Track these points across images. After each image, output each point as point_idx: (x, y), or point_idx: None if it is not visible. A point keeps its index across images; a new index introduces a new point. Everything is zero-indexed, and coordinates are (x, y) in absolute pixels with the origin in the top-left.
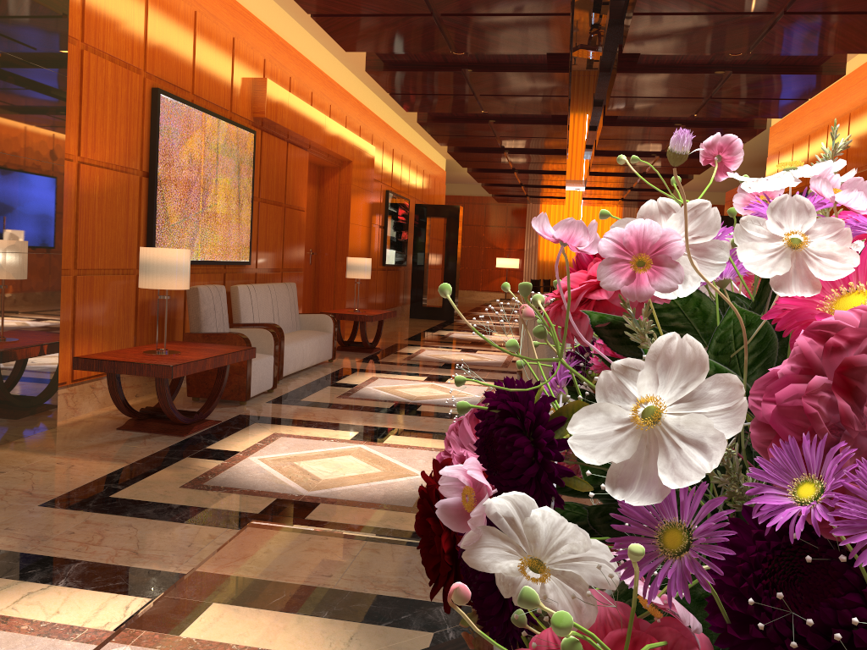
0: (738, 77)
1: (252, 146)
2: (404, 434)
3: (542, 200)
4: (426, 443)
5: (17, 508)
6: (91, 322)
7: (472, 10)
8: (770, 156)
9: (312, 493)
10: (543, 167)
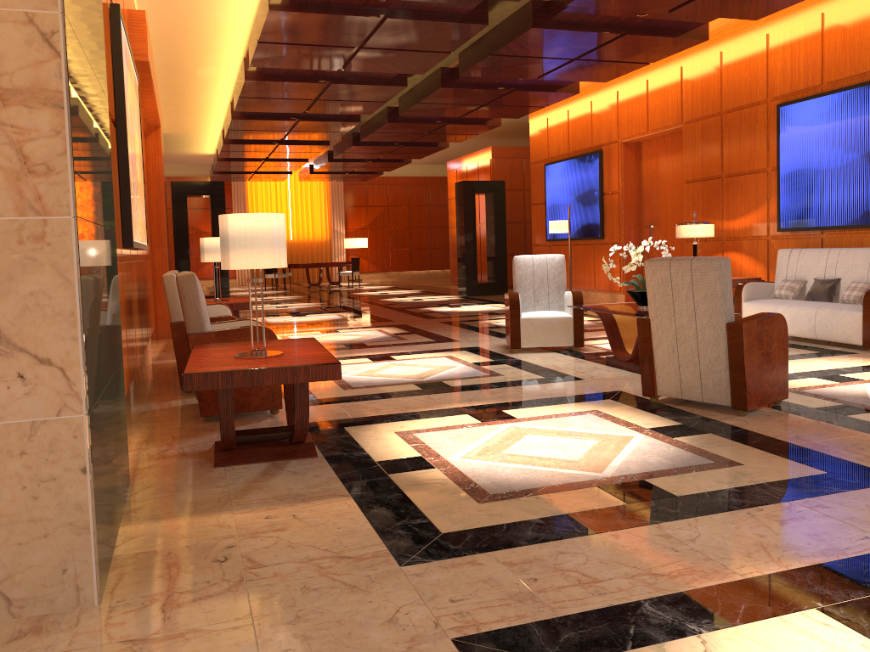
0: (627, 38)
1: (138, 98)
2: (510, 407)
3: (265, 176)
4: (551, 410)
5: (387, 576)
6: None
7: None
8: (535, 122)
9: (610, 474)
10: (318, 136)
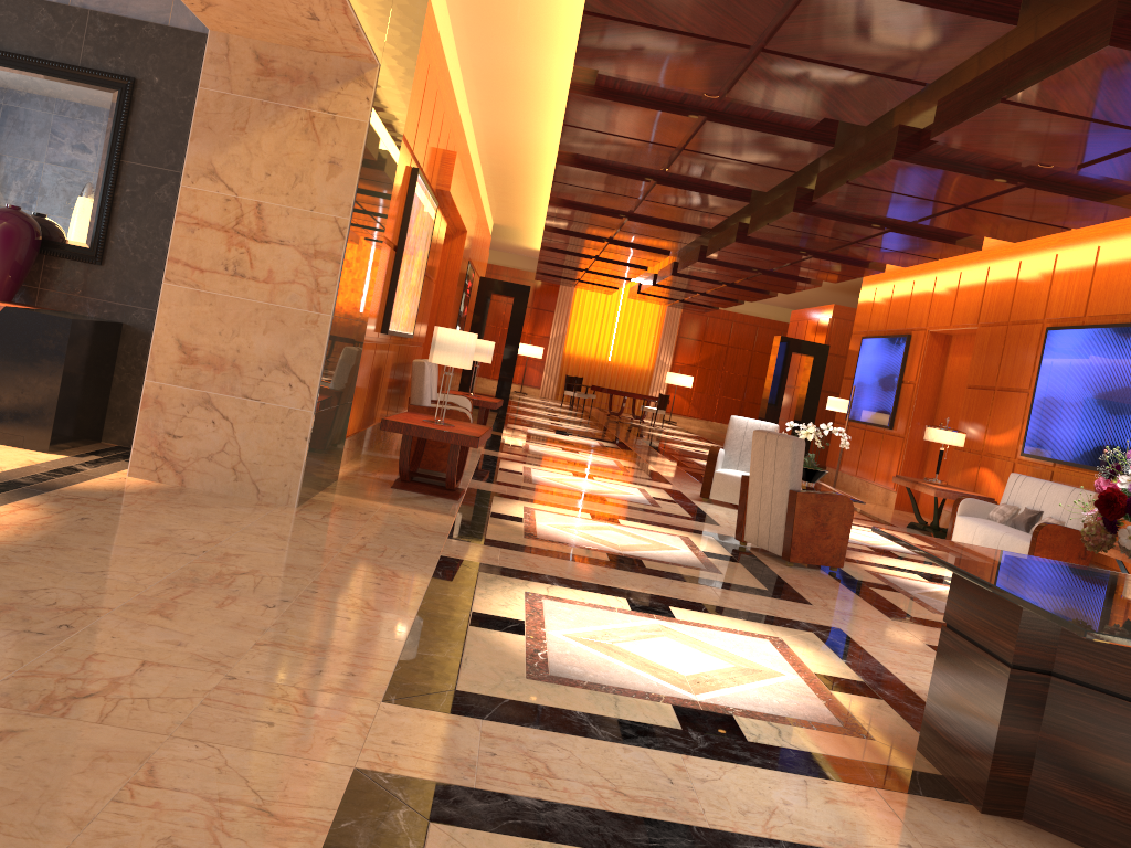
0: (894, 234)
1: (434, 219)
2: (627, 519)
3: (590, 286)
4: (654, 528)
5: (436, 538)
6: (357, 386)
7: (716, 153)
8: (865, 290)
9: (626, 553)
10: (632, 260)
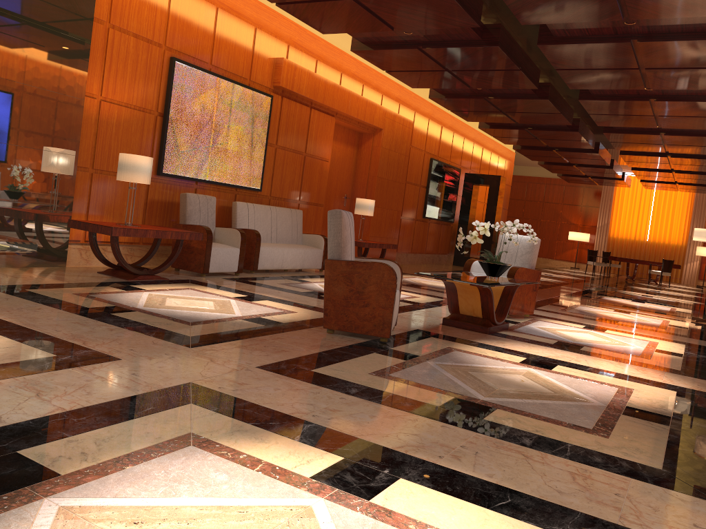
0: (646, 45)
1: (269, 106)
2: (277, 301)
3: (604, 181)
4: (281, 306)
5: None
6: (104, 206)
7: None
8: None
9: (142, 308)
10: (571, 144)
